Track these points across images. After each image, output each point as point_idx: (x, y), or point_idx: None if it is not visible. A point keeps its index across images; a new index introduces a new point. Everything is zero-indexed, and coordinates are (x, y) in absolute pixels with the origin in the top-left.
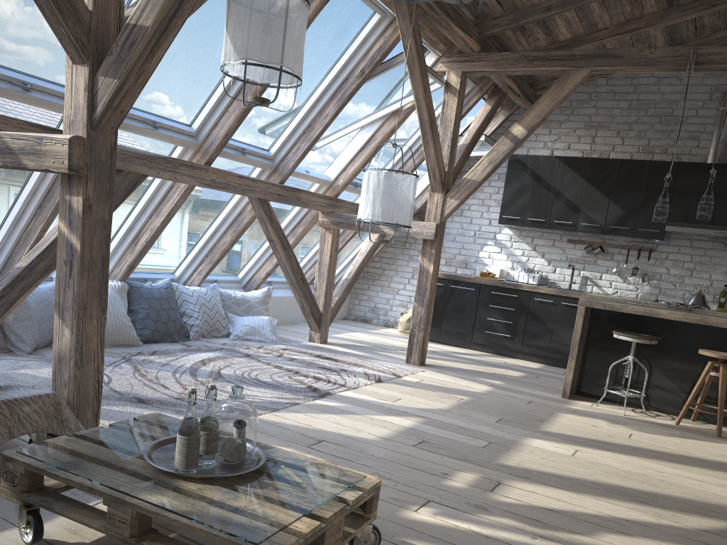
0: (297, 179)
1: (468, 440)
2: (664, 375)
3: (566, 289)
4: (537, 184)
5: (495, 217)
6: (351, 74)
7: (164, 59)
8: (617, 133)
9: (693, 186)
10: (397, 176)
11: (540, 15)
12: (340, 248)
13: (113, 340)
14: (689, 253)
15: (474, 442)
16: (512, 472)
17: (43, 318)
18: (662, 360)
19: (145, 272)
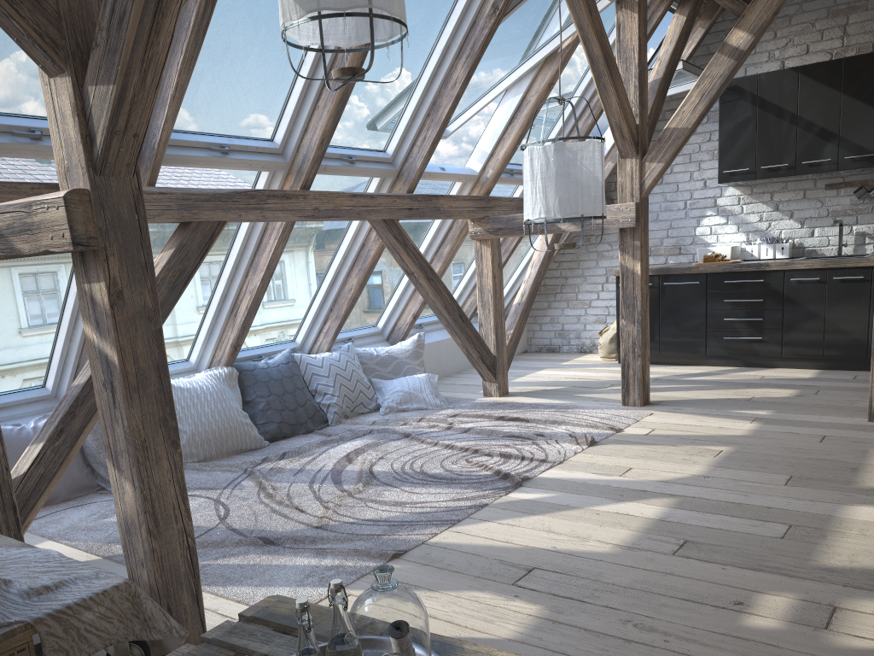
0: (430, 183)
1: (755, 527)
2: None
3: (835, 256)
4: (768, 114)
5: (711, 175)
6: (479, 14)
7: (214, 52)
8: None
9: None
10: (573, 145)
11: None
12: (503, 261)
13: (231, 446)
14: None
15: (765, 529)
16: (848, 581)
17: None
18: None
19: (257, 346)
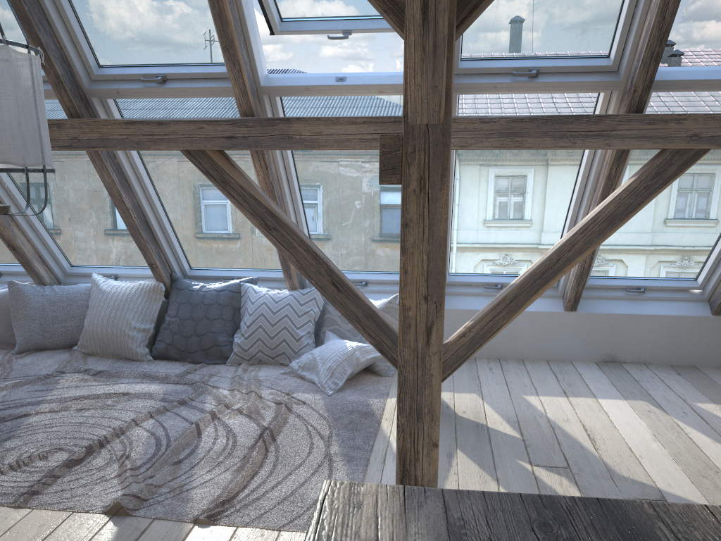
0: (355, 98)
1: None
2: None
3: None
4: None
5: None
6: None
7: None
8: None
9: None
10: None
11: None
12: None
13: (113, 350)
14: None
15: None
16: None
17: (57, 319)
18: None
19: (234, 268)
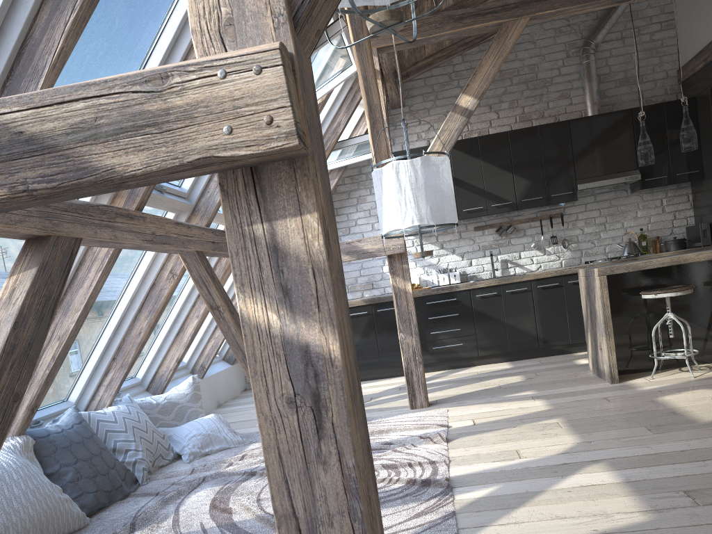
0: None
1: (706, 466)
2: (694, 324)
3: (493, 278)
4: None
5: None
6: None
7: None
8: (489, 108)
9: (590, 140)
10: (435, 159)
11: None
12: None
13: (52, 533)
14: (597, 208)
15: None
16: None
17: None
18: (687, 309)
19: None
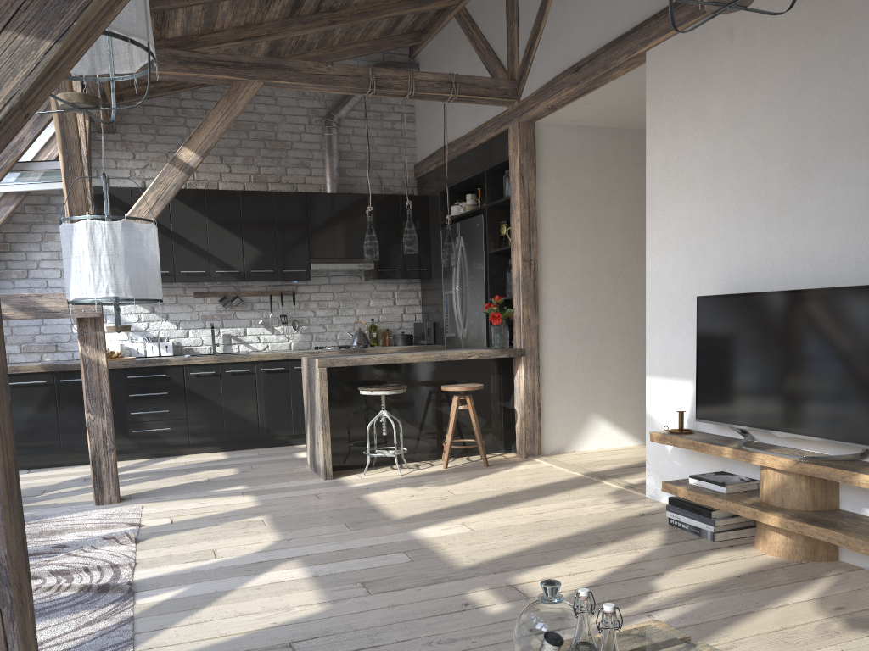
0: None
1: (386, 560)
2: (407, 423)
3: (213, 354)
4: None
5: None
6: None
7: None
8: (221, 159)
9: (327, 219)
10: (140, 226)
11: (180, 2)
12: None
13: None
14: (331, 291)
15: (395, 559)
16: (492, 570)
17: None
18: (402, 407)
19: None
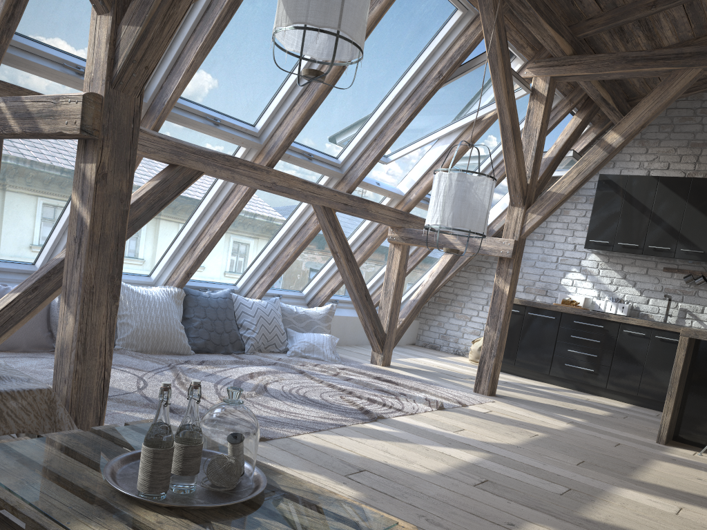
0: (367, 192)
1: (543, 484)
2: None
3: (661, 322)
4: (631, 206)
5: (580, 242)
6: (428, 76)
7: (226, 50)
8: None
9: None
10: (471, 177)
11: (643, 12)
12: (410, 268)
13: (164, 347)
14: None
15: (550, 487)
16: None
17: None
18: None
19: (205, 281)
